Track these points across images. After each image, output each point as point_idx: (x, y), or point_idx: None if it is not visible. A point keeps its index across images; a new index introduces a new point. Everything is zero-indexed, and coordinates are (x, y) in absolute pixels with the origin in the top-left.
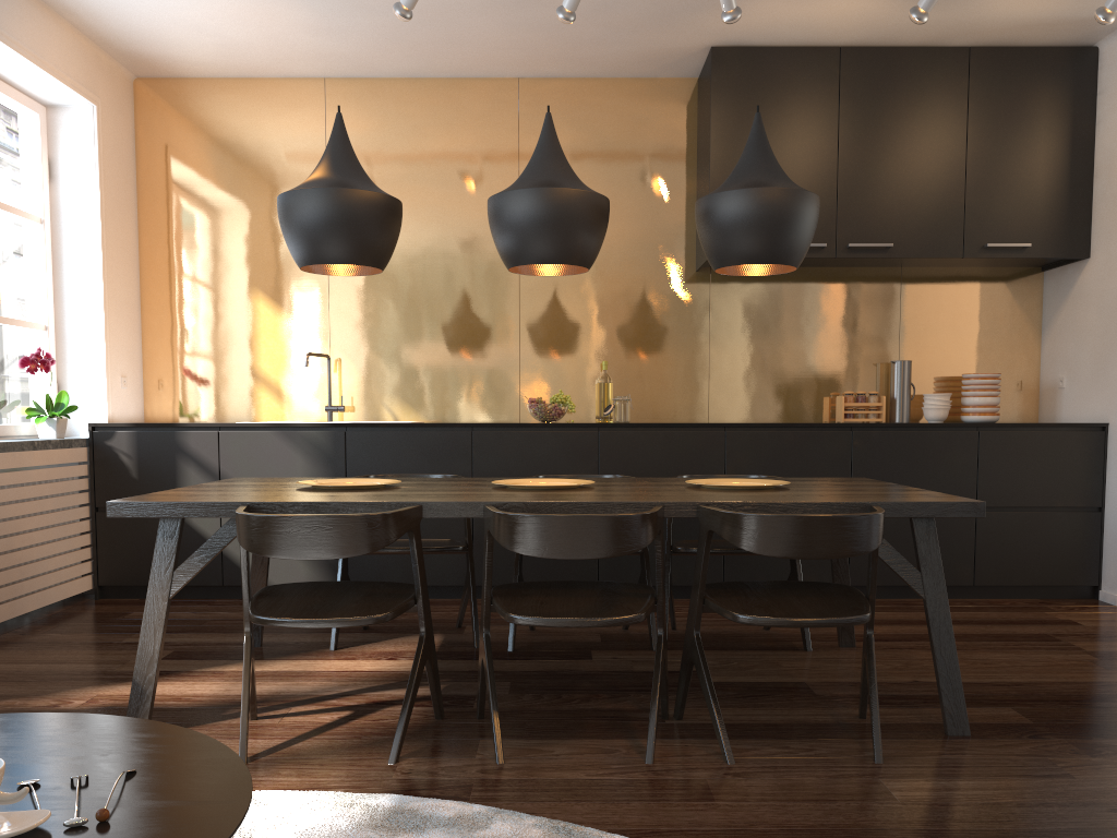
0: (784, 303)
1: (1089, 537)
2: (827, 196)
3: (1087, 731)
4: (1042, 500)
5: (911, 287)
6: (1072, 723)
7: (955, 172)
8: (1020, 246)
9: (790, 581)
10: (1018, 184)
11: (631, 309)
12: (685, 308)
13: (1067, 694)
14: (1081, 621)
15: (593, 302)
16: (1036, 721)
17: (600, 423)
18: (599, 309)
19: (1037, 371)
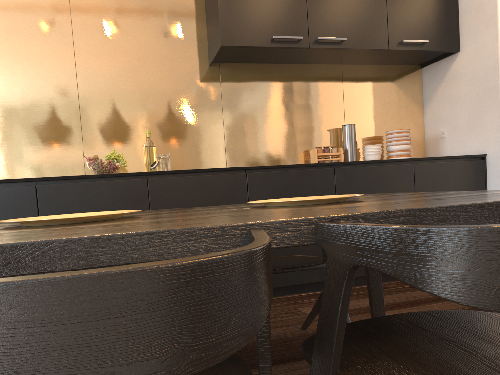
0: (271, 89)
1: None
2: (300, 4)
3: None
4: None
5: (348, 78)
6: None
7: None
8: (422, 41)
9: (409, 313)
10: (417, 2)
11: (165, 93)
12: (204, 92)
13: None
14: None
15: (136, 88)
16: None
17: (148, 172)
18: (141, 93)
19: (423, 130)
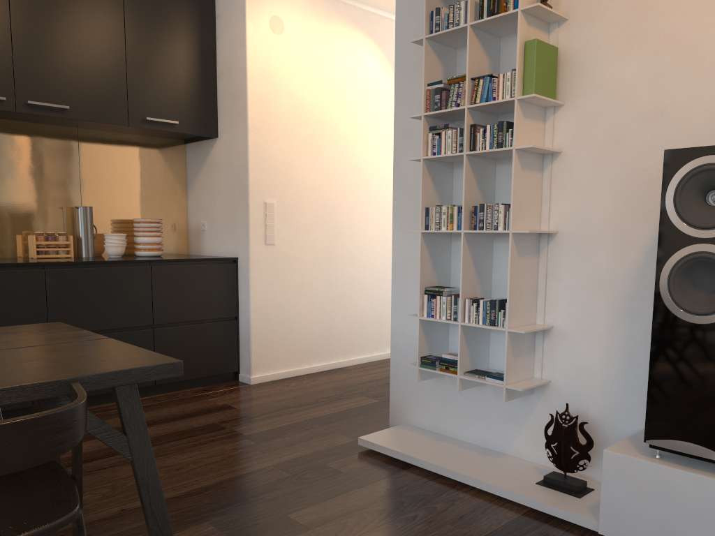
0: None
1: (231, 338)
2: (3, 54)
3: (271, 534)
4: (199, 315)
5: (87, 146)
6: (258, 527)
7: (117, 55)
8: (171, 122)
9: None
10: (166, 74)
11: None
12: None
13: (245, 490)
14: (234, 404)
15: None
16: (232, 534)
17: None
18: None
19: (186, 217)
